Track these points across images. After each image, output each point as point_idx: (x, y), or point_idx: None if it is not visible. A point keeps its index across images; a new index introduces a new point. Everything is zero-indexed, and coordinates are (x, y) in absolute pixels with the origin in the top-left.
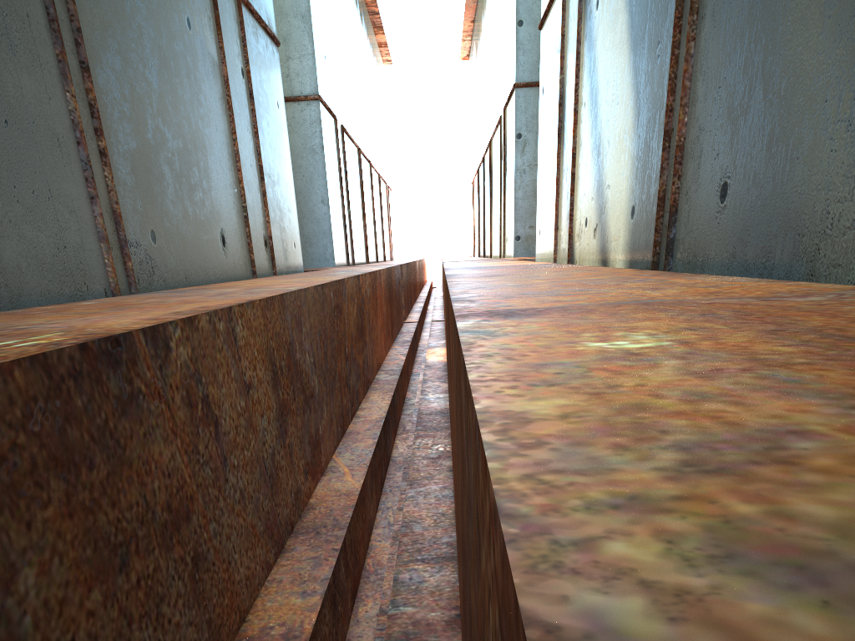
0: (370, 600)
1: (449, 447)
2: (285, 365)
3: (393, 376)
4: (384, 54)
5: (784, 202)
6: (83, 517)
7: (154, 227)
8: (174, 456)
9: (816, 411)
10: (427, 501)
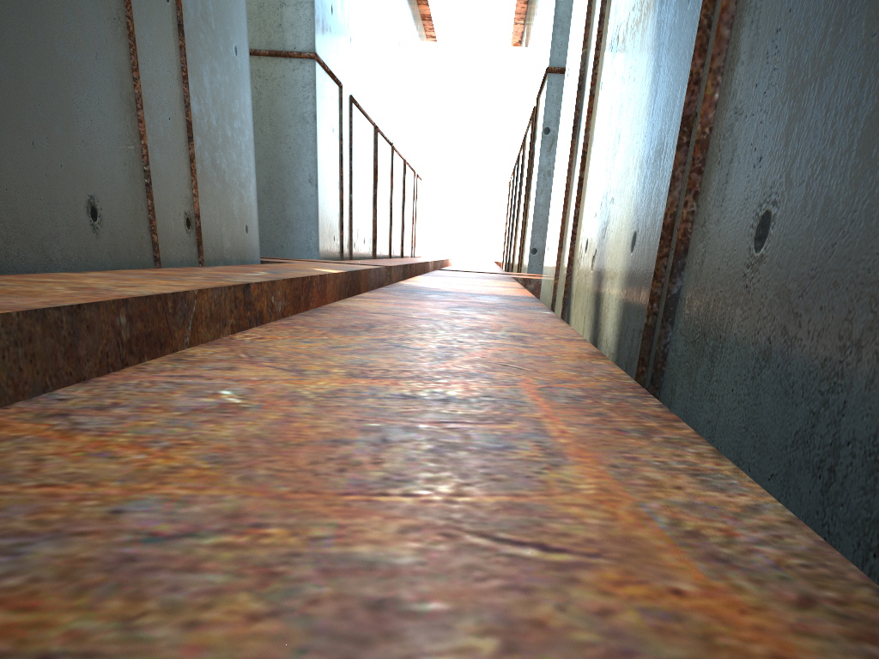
0: None
1: None
2: None
3: None
4: (428, 29)
5: None
6: None
7: None
8: None
9: None
10: None
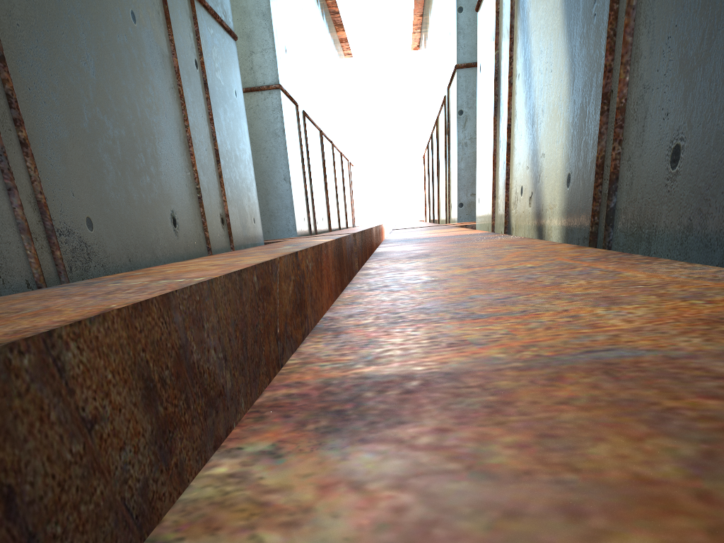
0: None
1: None
2: (172, 373)
3: None
4: (345, 49)
5: None
6: None
7: (91, 214)
8: None
9: None
10: None
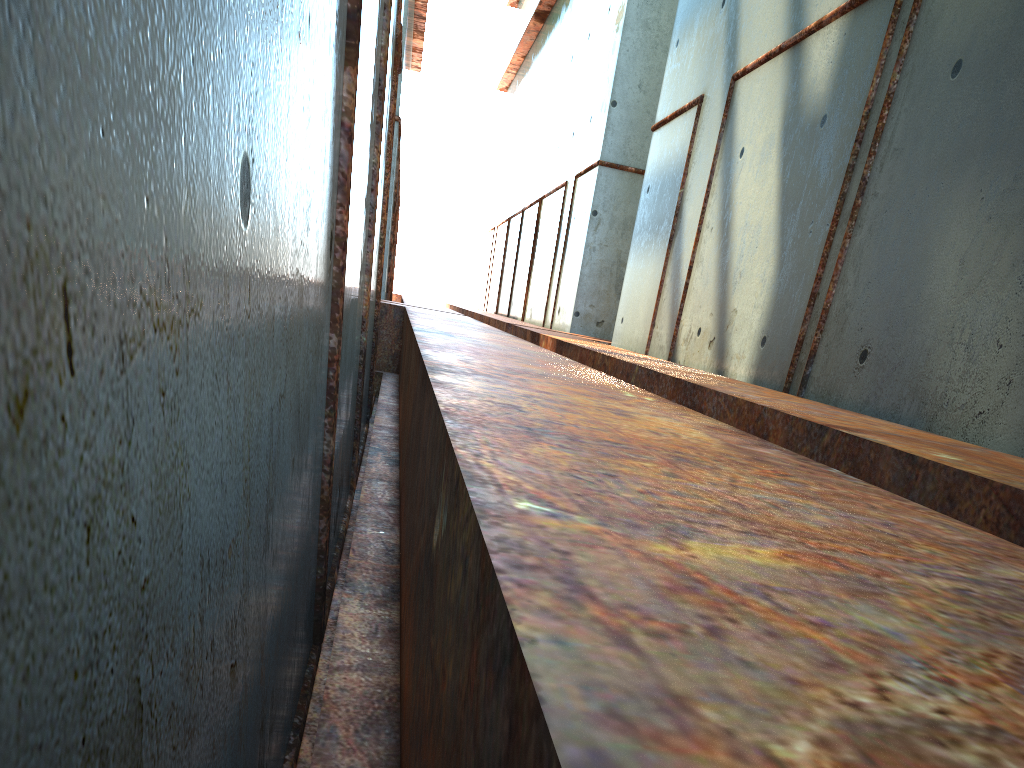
0: None
1: None
2: None
3: None
4: (415, 60)
5: (914, 378)
6: None
7: None
8: None
9: None
10: None
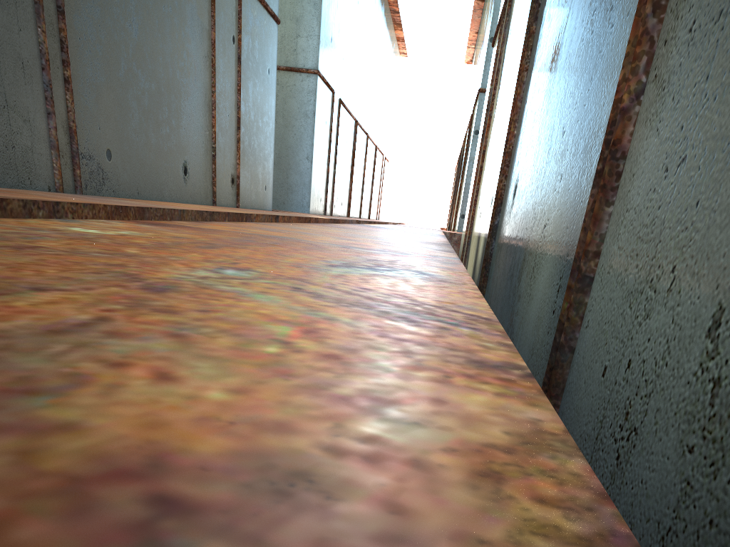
0: None
1: None
2: None
3: None
4: (401, 47)
5: (527, 203)
6: None
7: (112, 147)
8: None
9: None
10: None
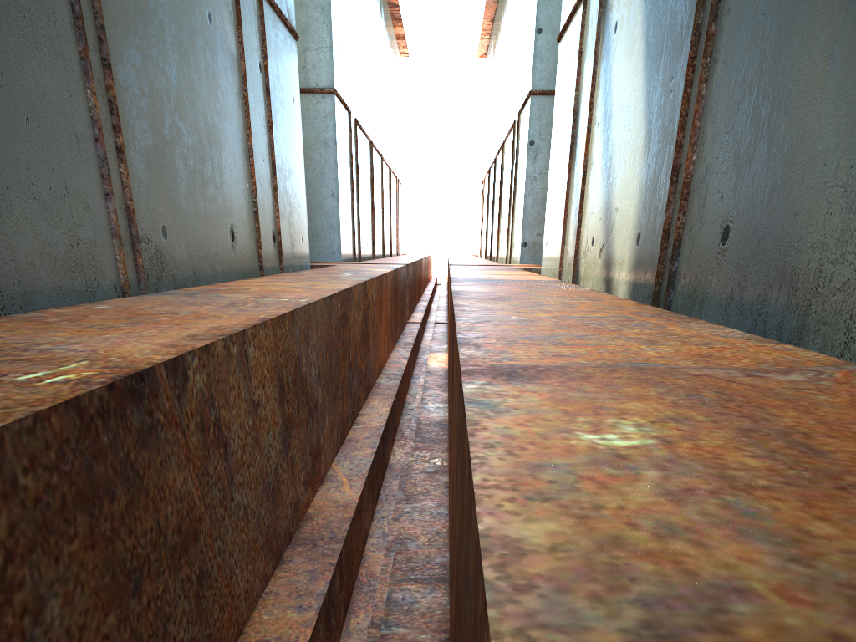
0: (362, 612)
1: (446, 462)
2: (292, 379)
3: (394, 381)
4: (401, 47)
5: (781, 254)
6: (104, 547)
7: (166, 223)
8: (186, 481)
9: (760, 560)
10: (423, 518)
